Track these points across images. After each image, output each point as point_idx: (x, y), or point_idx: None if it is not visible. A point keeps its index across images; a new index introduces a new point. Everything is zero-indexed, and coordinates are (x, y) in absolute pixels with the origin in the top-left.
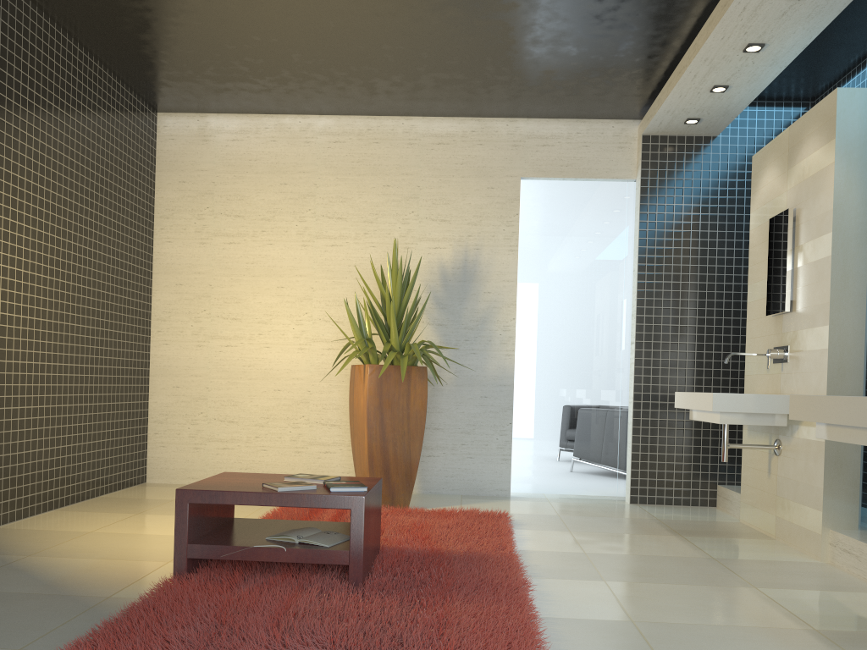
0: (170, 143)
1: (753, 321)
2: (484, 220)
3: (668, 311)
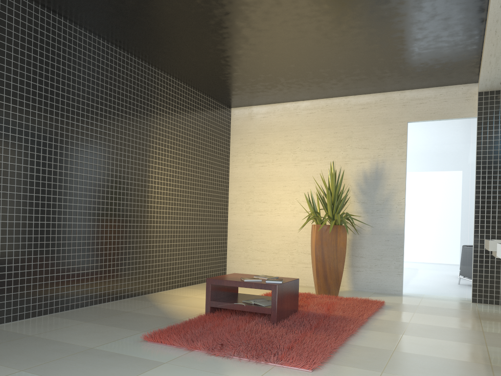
0: (236, 121)
1: None
2: (387, 146)
3: (495, 192)
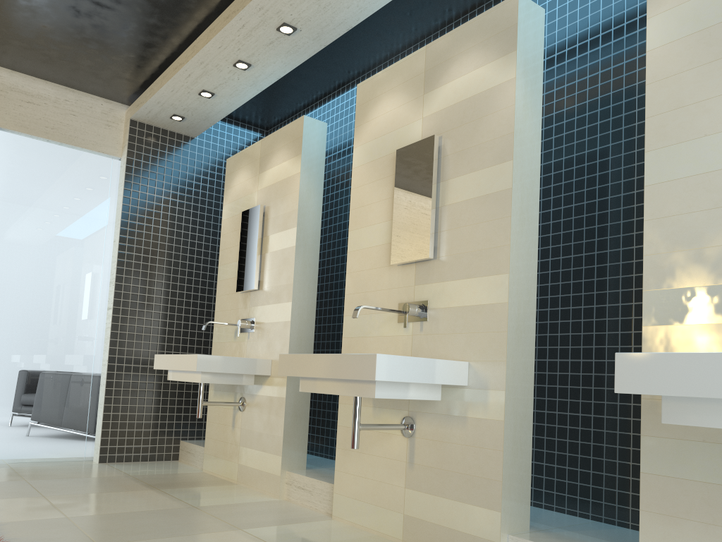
0: None
1: (223, 296)
2: None
3: (145, 282)
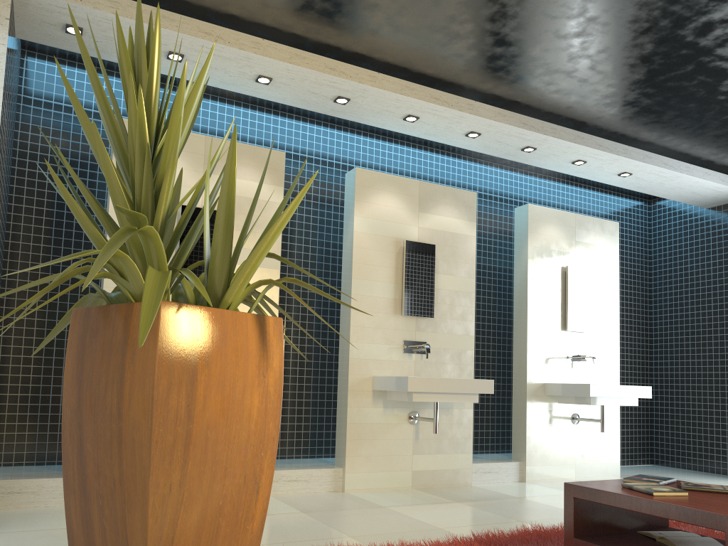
0: None
1: None
2: None
3: None
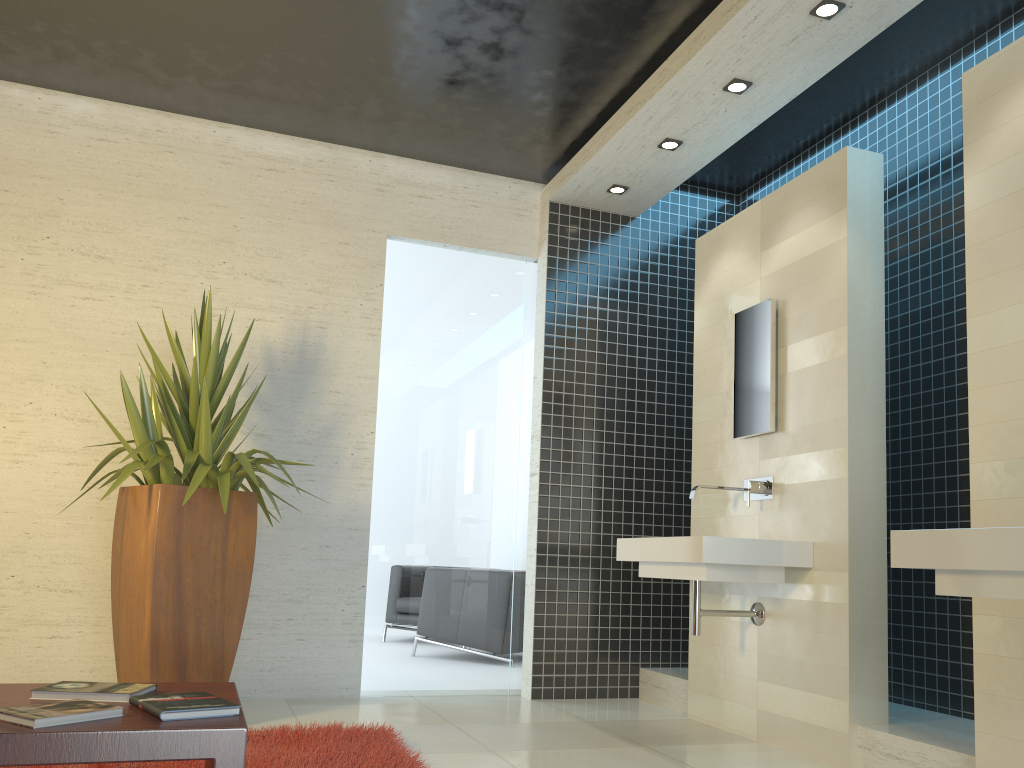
0: None
1: (705, 447)
2: (334, 288)
3: (580, 434)
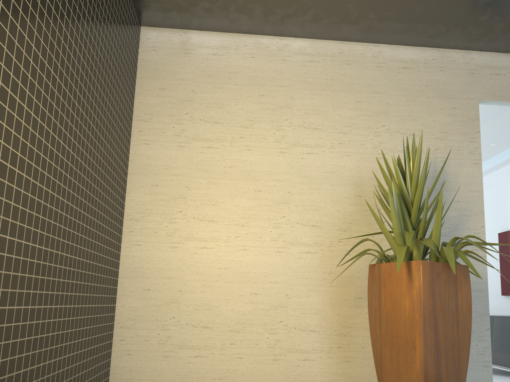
0: (152, 53)
1: None
2: (449, 136)
3: None
